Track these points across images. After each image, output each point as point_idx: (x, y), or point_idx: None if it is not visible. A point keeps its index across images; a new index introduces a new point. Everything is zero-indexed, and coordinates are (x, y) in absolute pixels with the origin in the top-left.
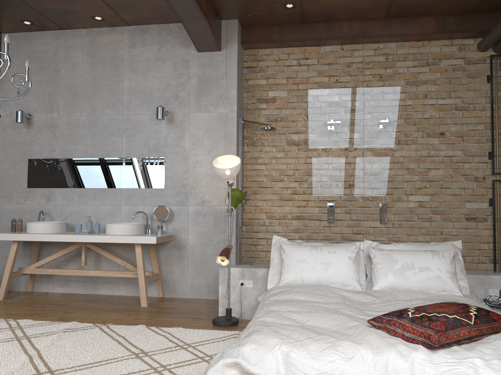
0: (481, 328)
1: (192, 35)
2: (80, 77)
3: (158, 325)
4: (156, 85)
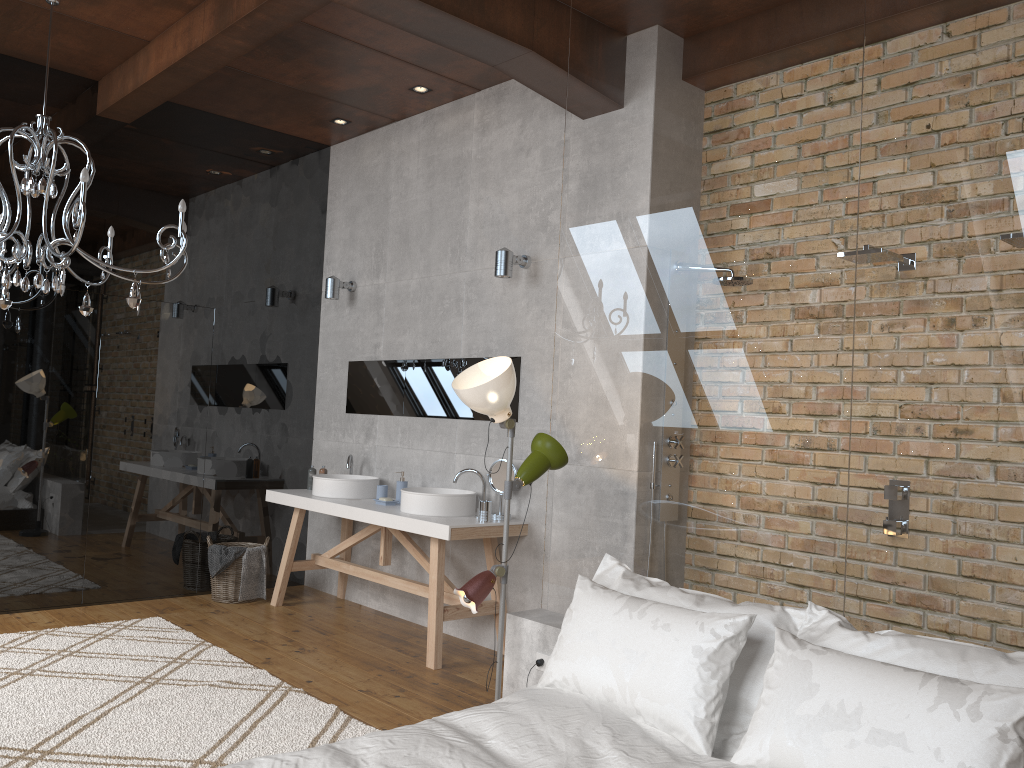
0: None
1: (537, 88)
2: (414, 206)
3: (363, 715)
4: (515, 204)
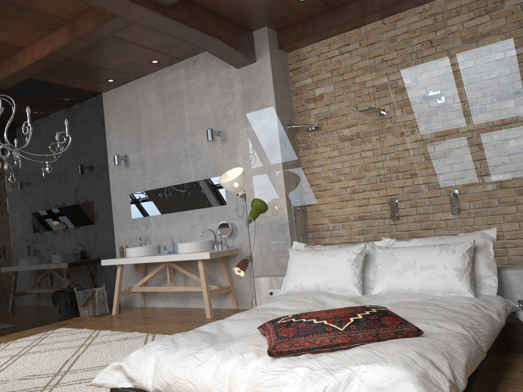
0: (356, 335)
1: (219, 56)
2: (155, 116)
3: None
4: (209, 109)
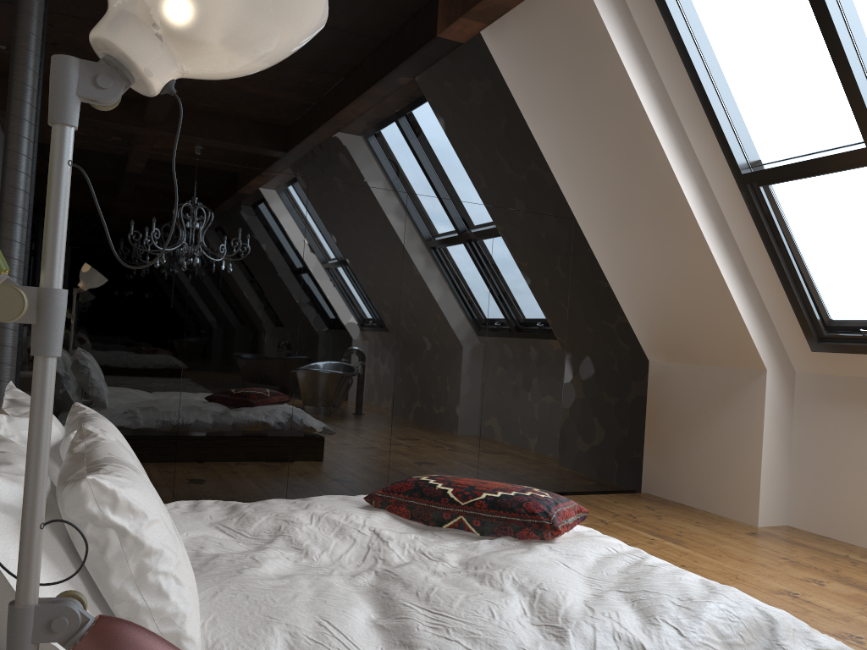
0: None
1: None
2: None
3: None
4: None
